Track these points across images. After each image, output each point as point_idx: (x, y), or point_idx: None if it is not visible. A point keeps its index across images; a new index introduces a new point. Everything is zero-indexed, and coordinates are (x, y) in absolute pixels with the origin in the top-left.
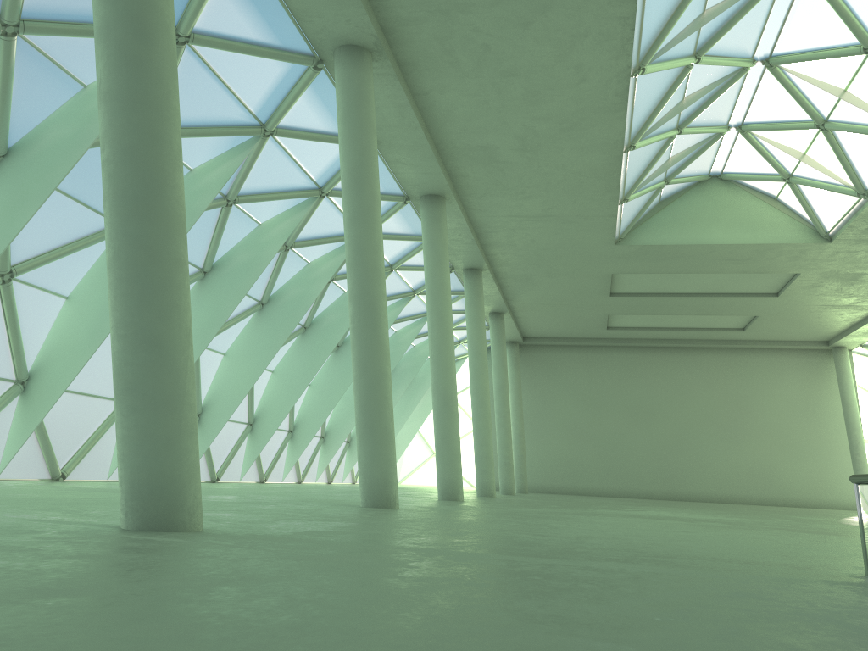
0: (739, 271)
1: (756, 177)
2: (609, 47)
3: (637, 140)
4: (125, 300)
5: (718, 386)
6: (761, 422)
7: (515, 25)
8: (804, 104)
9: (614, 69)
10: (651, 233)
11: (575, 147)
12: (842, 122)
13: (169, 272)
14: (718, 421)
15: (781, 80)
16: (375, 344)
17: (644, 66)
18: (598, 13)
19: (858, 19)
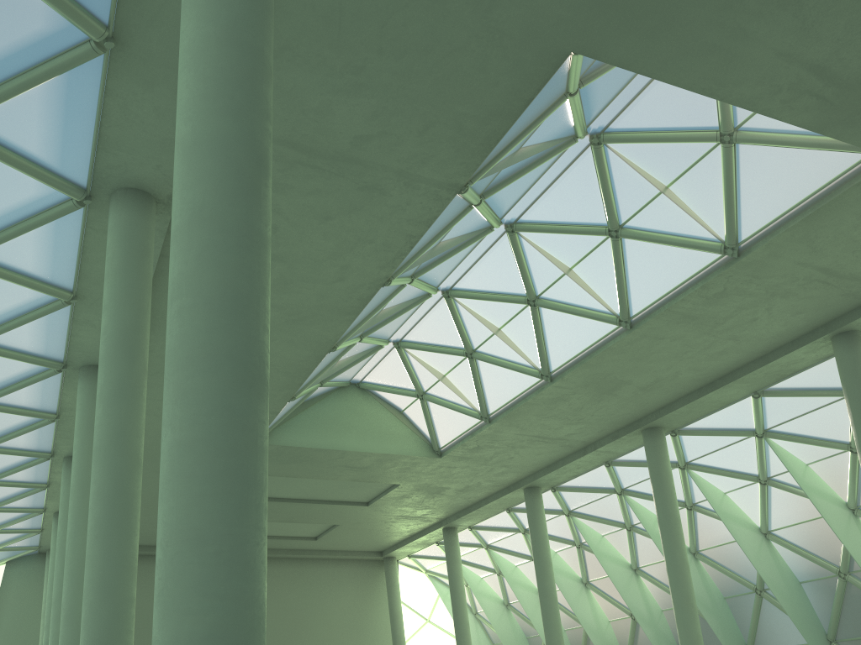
0: (351, 479)
1: (393, 390)
2: (382, 257)
3: (341, 342)
4: (219, 501)
5: (278, 600)
6: (314, 640)
7: (316, 217)
8: (463, 334)
9: (373, 276)
10: (292, 434)
11: (287, 340)
12: (488, 354)
13: (266, 464)
14: (273, 641)
15: (452, 310)
16: (128, 557)
17: (394, 279)
18: (394, 226)
19: (531, 276)
